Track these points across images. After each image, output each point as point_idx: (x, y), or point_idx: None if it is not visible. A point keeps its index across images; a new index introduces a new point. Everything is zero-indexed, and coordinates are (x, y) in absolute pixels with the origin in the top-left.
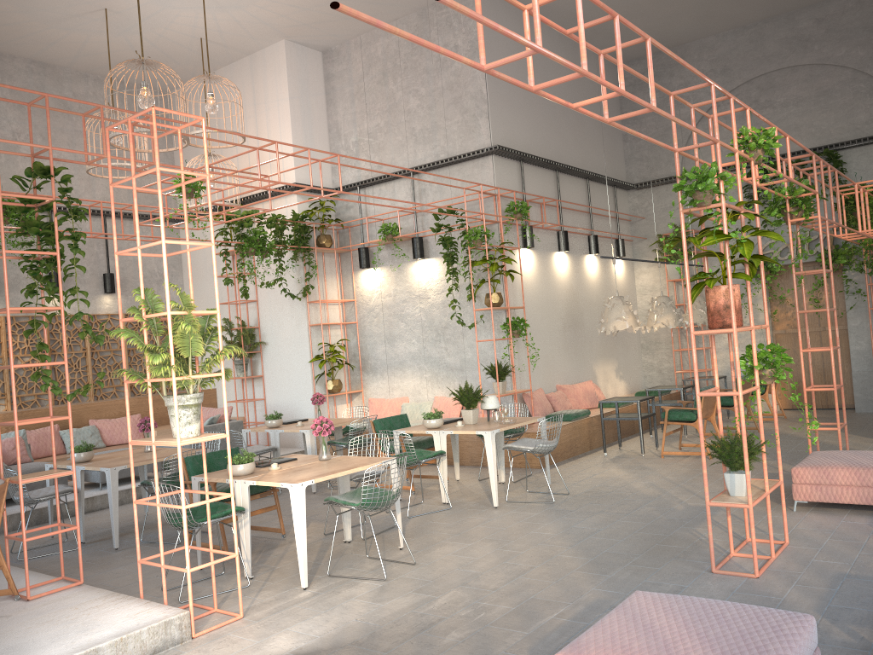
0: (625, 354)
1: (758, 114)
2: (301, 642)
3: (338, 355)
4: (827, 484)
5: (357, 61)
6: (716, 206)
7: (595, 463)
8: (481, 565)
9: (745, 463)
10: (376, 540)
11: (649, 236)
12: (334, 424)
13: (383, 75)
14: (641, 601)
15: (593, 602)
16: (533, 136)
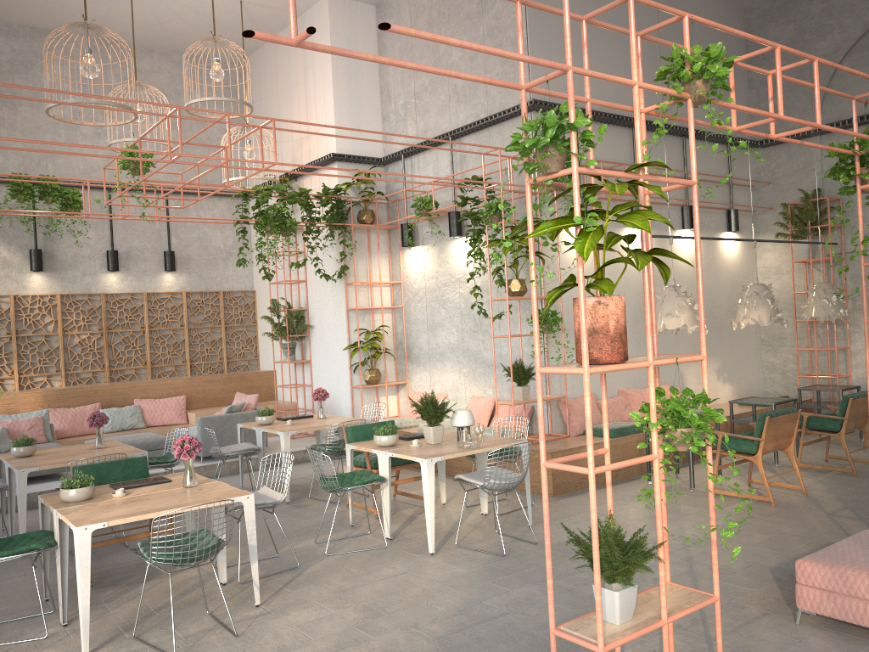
0: (734, 351)
1: (718, 25)
2: None
3: (374, 343)
4: (844, 594)
5: (406, 13)
6: (566, 173)
7: (624, 496)
8: (303, 651)
9: (594, 582)
10: (172, 605)
11: (775, 206)
12: (321, 426)
13: (428, 26)
14: None
15: None
16: (598, 86)
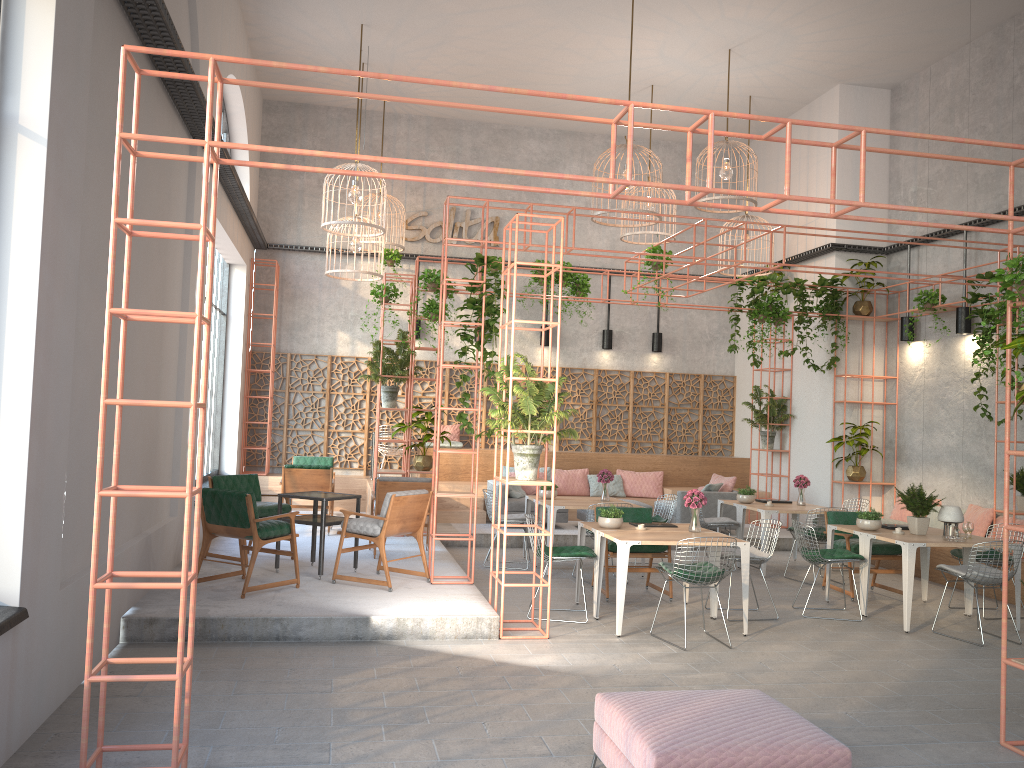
0: None
1: None
2: (555, 663)
3: (860, 438)
4: None
5: (924, 97)
6: None
7: None
8: (786, 666)
9: None
10: (685, 610)
11: None
12: (801, 510)
13: (949, 111)
14: (731, 692)
15: (819, 719)
16: None
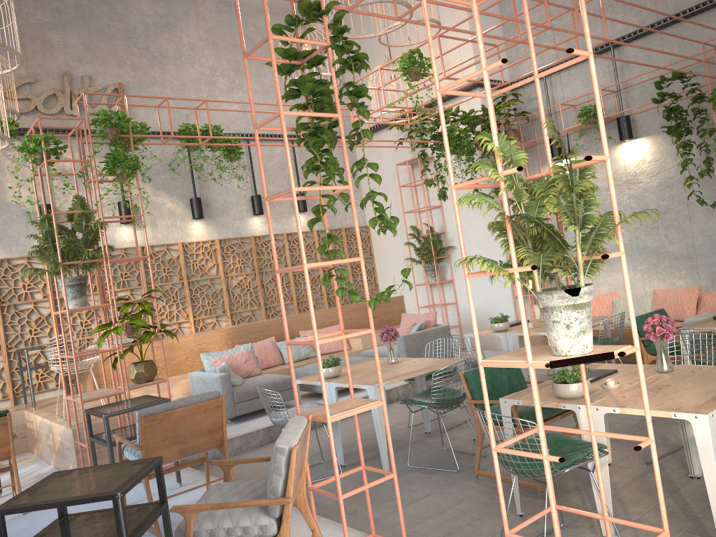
0: None
1: None
2: None
3: None
4: None
5: None
6: None
7: None
8: None
9: None
10: None
11: None
12: None
13: None
14: None
15: None
16: None
